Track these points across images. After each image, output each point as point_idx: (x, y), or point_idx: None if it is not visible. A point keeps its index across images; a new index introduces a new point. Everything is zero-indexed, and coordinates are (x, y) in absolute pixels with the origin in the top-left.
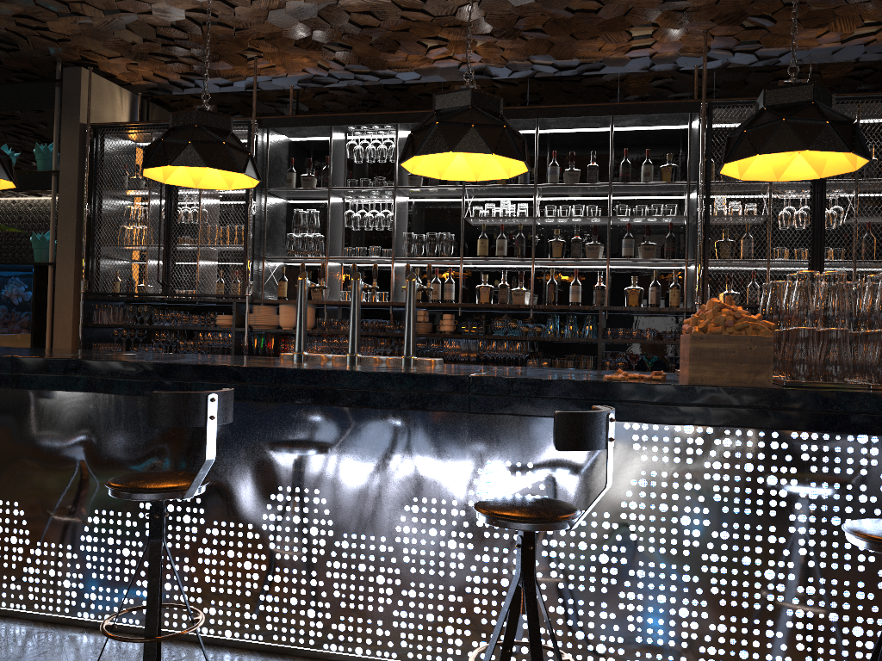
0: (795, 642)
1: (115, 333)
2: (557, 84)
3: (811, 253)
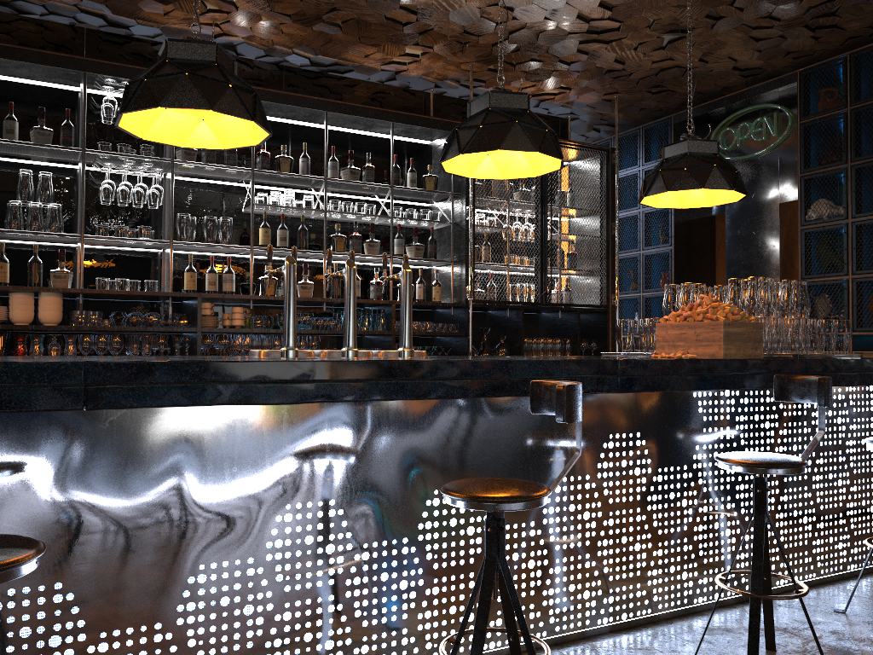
0: (780, 536)
1: None
2: (312, 79)
3: (541, 261)
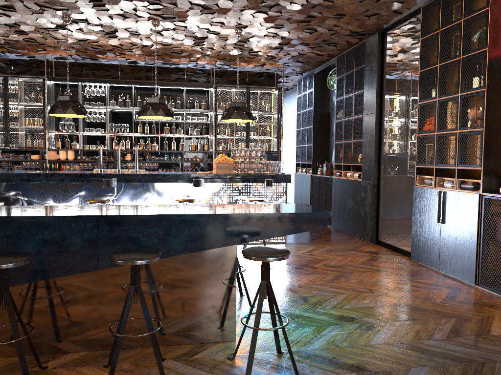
0: None
1: None
2: (163, 69)
3: (246, 134)
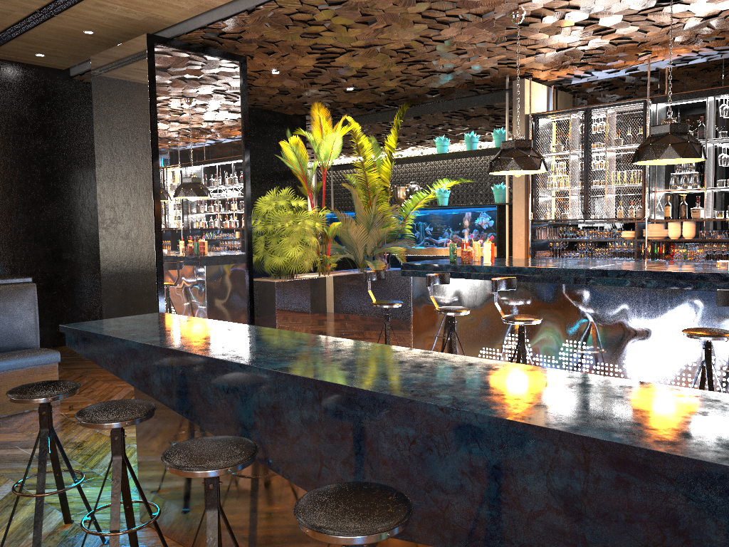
0: None
1: (551, 245)
2: None
3: None
